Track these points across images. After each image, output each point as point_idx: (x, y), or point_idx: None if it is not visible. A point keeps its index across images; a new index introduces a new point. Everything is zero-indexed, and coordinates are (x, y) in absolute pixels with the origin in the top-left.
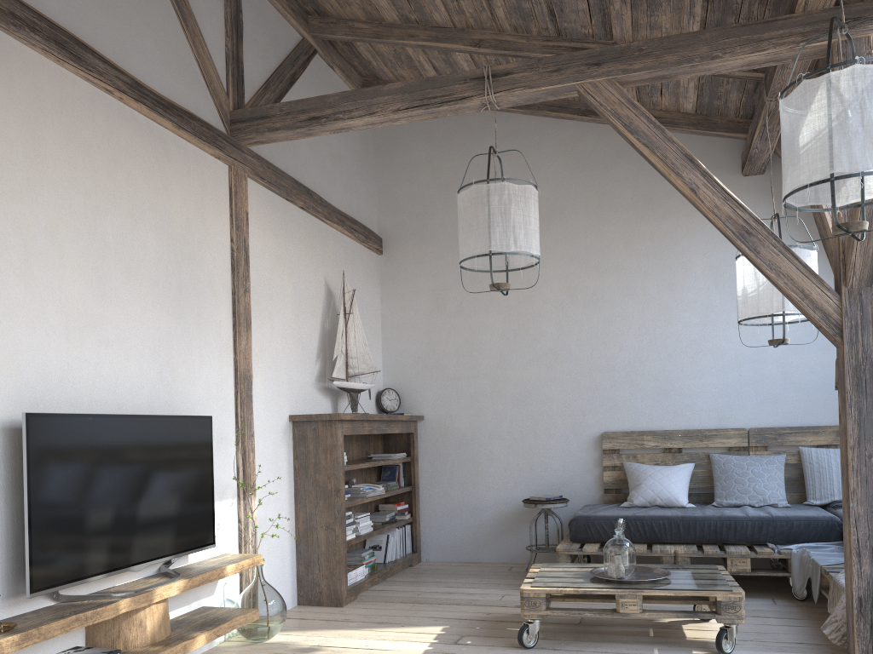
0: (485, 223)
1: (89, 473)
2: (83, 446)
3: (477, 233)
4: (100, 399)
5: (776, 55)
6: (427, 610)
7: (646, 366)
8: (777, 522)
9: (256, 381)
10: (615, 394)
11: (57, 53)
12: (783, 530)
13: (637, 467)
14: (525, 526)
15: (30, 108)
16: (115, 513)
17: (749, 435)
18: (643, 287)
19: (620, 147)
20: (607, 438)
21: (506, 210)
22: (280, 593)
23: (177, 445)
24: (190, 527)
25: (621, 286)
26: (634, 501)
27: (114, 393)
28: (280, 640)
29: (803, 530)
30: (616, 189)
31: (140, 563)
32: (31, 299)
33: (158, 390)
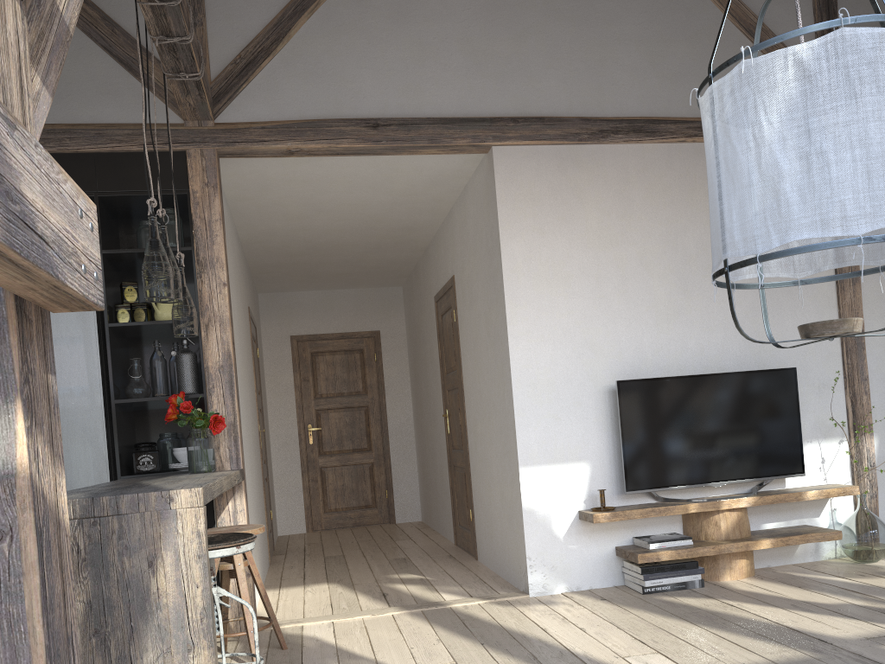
0: None
1: (668, 416)
2: (662, 399)
3: None
4: (687, 365)
5: None
6: None
7: None
8: None
9: (872, 328)
10: None
11: (635, 138)
12: None
13: None
14: None
15: (619, 183)
16: (693, 444)
17: None
18: None
19: None
20: None
21: None
22: (882, 523)
23: (755, 394)
24: (772, 458)
25: None
26: None
27: (700, 359)
28: (879, 565)
29: None
30: None
31: (718, 481)
32: (627, 307)
33: (744, 352)
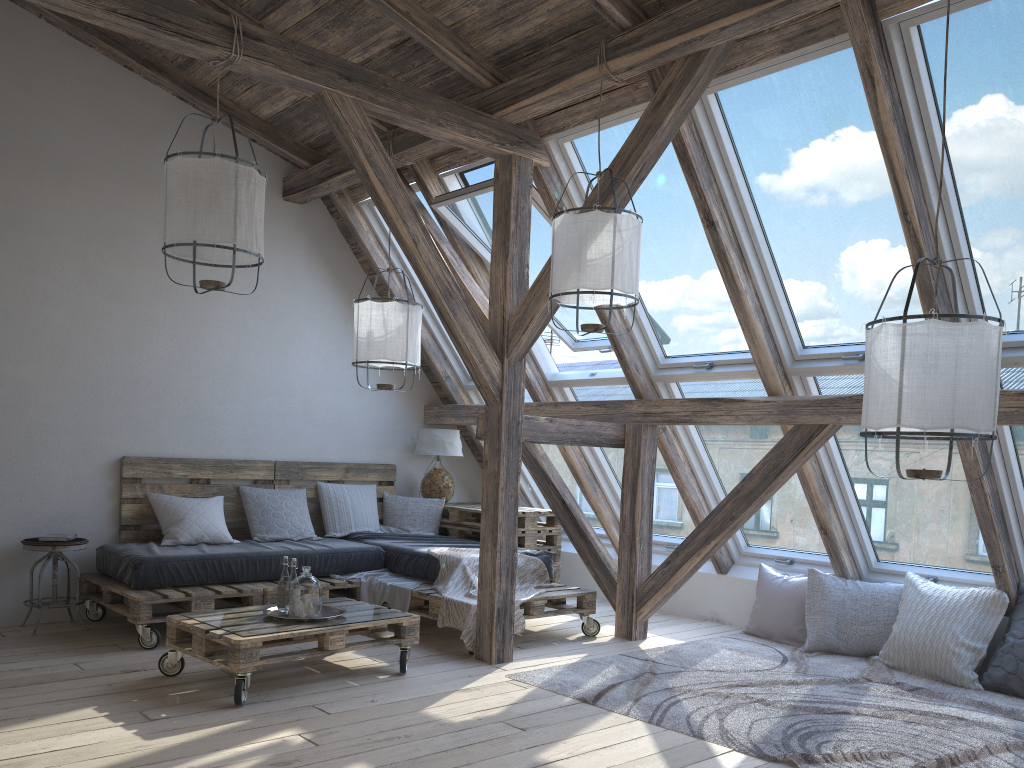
0: (231, 210)
1: None
2: None
3: (219, 219)
4: None
5: (475, 144)
6: (14, 696)
7: (176, 383)
8: (340, 554)
9: None
10: (139, 412)
11: None
12: (344, 562)
13: (170, 499)
14: (9, 577)
15: None
16: None
17: (276, 468)
18: (178, 291)
19: (161, 117)
20: (130, 465)
21: (252, 202)
22: None
23: None
24: None
25: (154, 284)
26: (180, 539)
27: None
28: None
29: (359, 560)
30: (154, 166)
31: None
32: None
33: None
